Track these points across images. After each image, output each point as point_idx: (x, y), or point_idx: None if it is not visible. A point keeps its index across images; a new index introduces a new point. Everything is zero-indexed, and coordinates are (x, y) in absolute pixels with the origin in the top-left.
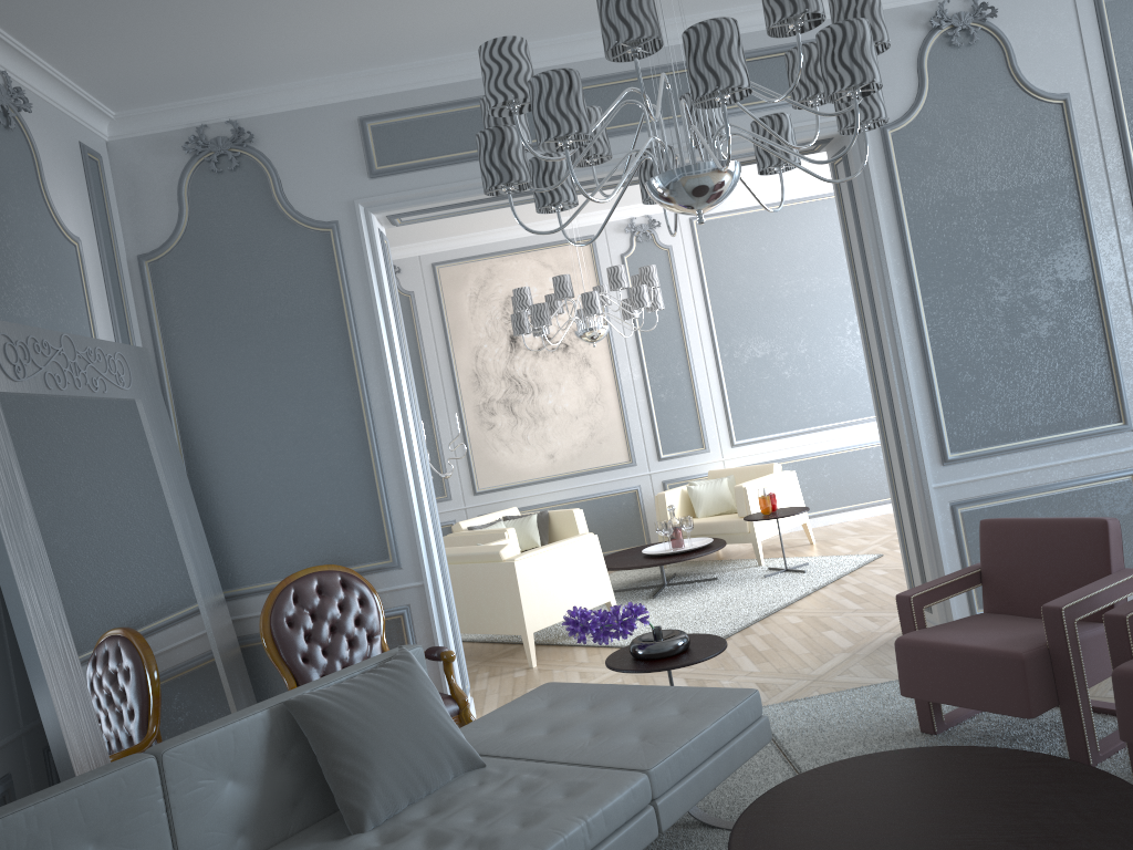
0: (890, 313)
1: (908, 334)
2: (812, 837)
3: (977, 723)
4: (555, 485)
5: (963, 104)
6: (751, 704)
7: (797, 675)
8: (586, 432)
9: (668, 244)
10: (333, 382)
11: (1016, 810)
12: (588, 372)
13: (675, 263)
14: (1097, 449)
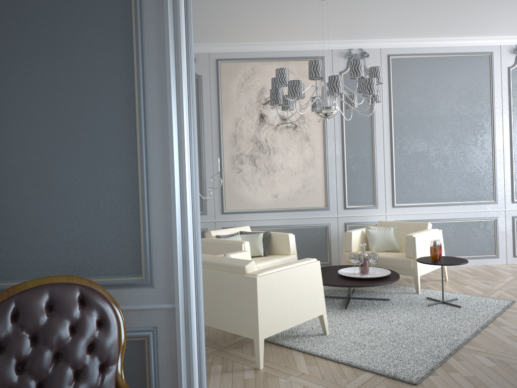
0: None
1: None
2: None
3: None
4: (275, 215)
5: None
6: None
7: None
8: (300, 184)
9: None
10: (108, 76)
11: None
12: (307, 145)
13: None
14: None
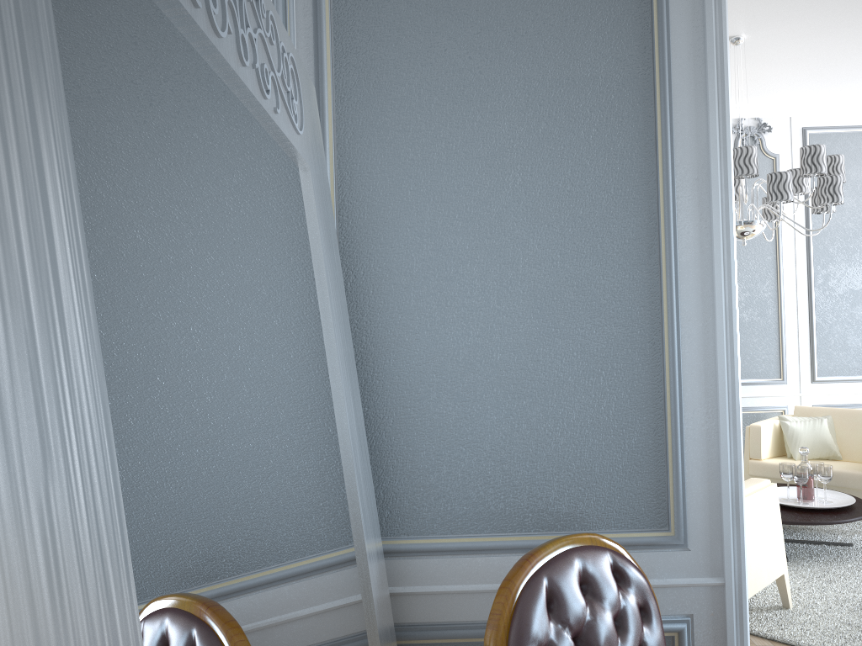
0: None
1: None
2: None
3: None
4: None
5: None
6: None
7: None
8: None
9: (775, 152)
10: (616, 203)
11: None
12: None
13: None
14: None
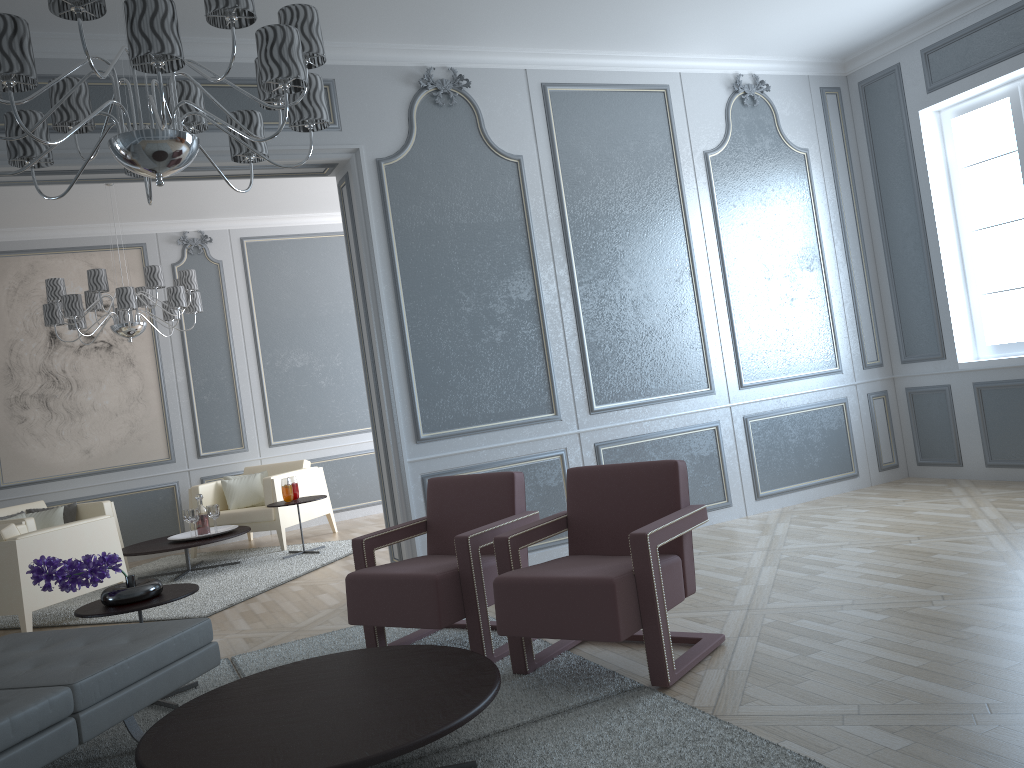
0: (378, 314)
1: (393, 332)
2: (218, 724)
3: None
4: (90, 480)
5: (443, 151)
6: (201, 630)
7: (282, 629)
8: (126, 429)
9: (219, 259)
10: None
11: (393, 683)
12: (131, 371)
13: (225, 277)
14: (535, 434)
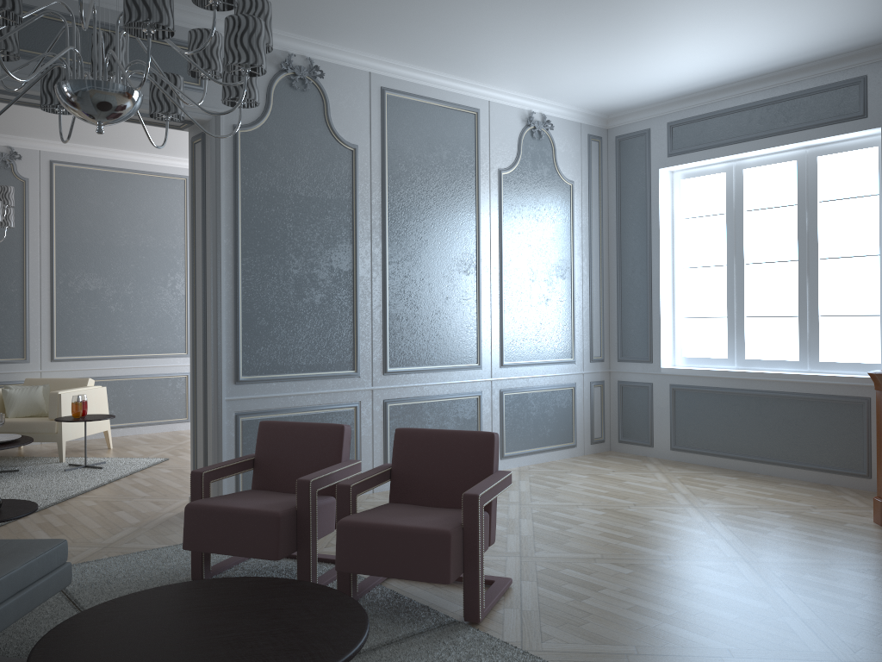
0: (217, 264)
1: (228, 282)
2: (107, 648)
3: (234, 571)
4: None
5: (292, 129)
6: (59, 551)
7: (89, 544)
8: None
9: (26, 176)
10: None
11: (268, 615)
12: None
13: (29, 195)
14: (337, 387)
